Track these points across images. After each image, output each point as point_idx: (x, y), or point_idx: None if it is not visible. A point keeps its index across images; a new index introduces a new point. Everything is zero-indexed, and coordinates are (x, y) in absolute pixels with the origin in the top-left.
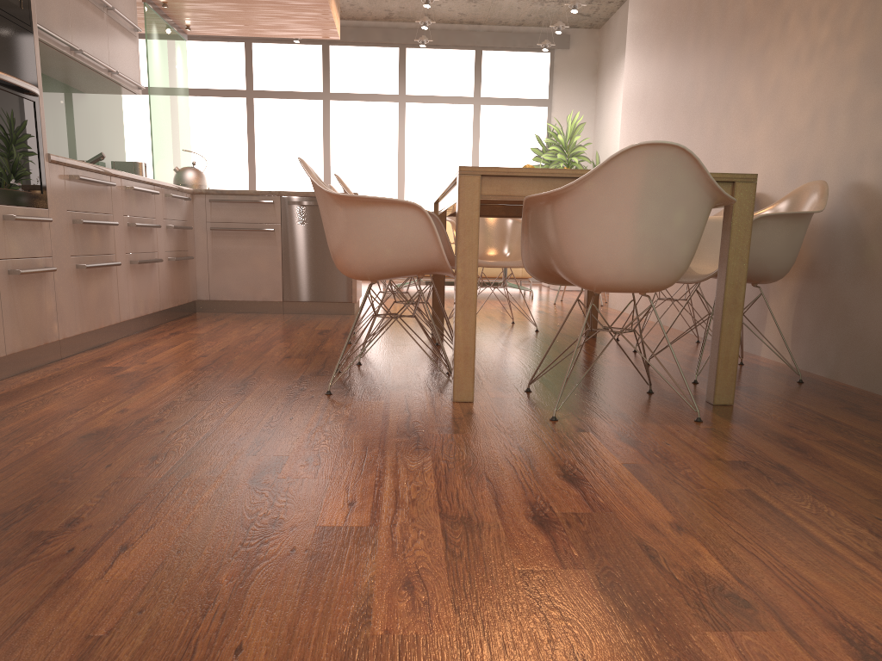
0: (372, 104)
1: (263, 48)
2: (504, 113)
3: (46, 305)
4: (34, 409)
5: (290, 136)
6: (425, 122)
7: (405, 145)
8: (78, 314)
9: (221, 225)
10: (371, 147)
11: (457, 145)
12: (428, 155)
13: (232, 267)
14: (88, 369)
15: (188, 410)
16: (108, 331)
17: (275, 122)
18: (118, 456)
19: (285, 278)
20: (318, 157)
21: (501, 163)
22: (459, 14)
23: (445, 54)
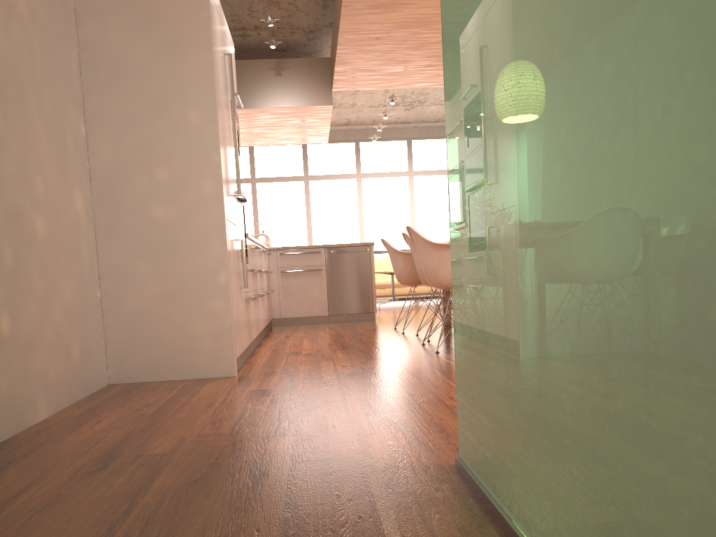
0: (338, 181)
1: (262, 149)
2: (430, 180)
3: (251, 319)
4: (296, 368)
5: (282, 206)
6: (376, 190)
7: (363, 206)
8: (255, 325)
9: (287, 269)
10: (339, 210)
11: (399, 204)
12: (379, 212)
13: (294, 295)
14: (280, 354)
15: (377, 363)
16: (258, 336)
17: (271, 198)
18: (383, 378)
19: (329, 300)
20: (302, 219)
21: (431, 214)
22: (396, 118)
23: (386, 144)
